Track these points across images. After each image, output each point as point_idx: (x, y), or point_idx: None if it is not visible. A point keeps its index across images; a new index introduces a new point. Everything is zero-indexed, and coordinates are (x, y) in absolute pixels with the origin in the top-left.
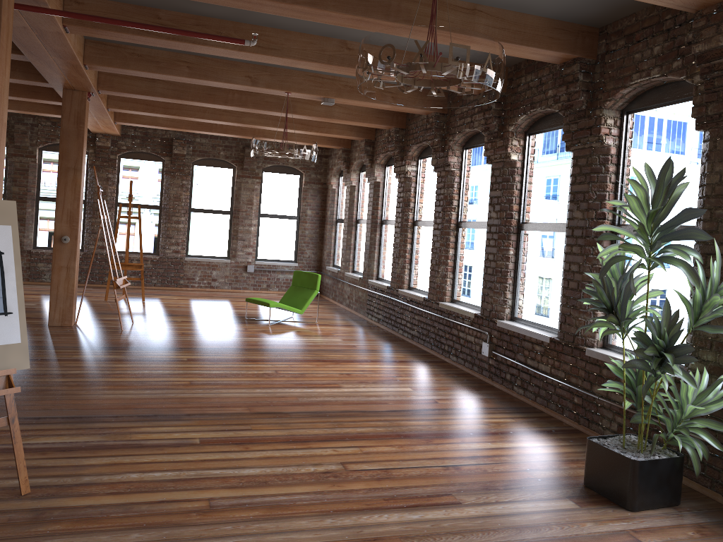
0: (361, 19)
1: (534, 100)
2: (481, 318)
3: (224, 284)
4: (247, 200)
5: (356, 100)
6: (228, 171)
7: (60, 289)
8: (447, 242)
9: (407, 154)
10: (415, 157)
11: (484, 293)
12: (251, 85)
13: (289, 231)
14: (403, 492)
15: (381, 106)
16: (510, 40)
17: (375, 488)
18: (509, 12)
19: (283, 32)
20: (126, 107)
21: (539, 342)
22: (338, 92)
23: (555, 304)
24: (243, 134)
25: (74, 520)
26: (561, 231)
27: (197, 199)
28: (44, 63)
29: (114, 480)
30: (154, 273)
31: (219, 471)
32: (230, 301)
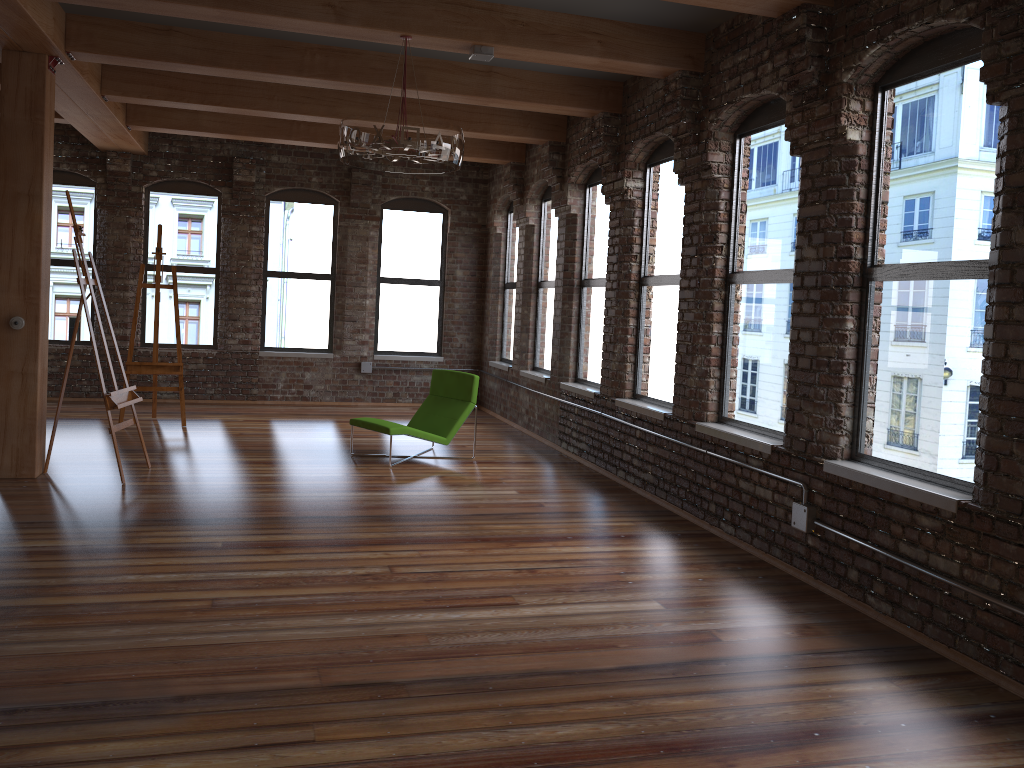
0: None
1: (904, 9)
2: (786, 455)
3: (325, 394)
4: (358, 255)
5: (535, 49)
6: (326, 209)
7: (11, 413)
8: (708, 311)
9: (627, 158)
10: (640, 164)
11: (793, 406)
12: (335, 21)
13: (427, 304)
14: None
15: (581, 62)
16: None
17: None
18: None
19: None
20: (134, 93)
21: (928, 510)
22: (500, 34)
23: (959, 430)
24: None
25: None
26: (971, 278)
27: (276, 256)
28: None
29: None
30: (211, 378)
31: None
32: (331, 422)
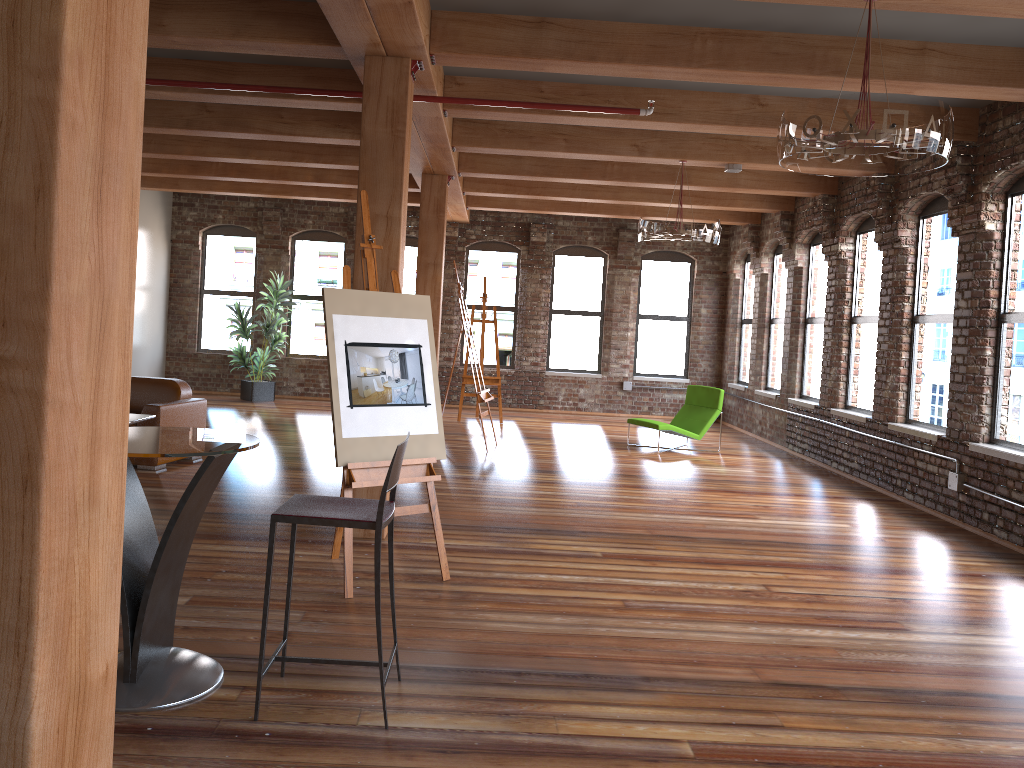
0: (779, 76)
1: (1016, 150)
2: (946, 441)
3: (594, 406)
4: (622, 297)
5: (770, 164)
6: (597, 260)
7: None
8: (898, 343)
9: (840, 228)
10: (851, 232)
11: (951, 407)
12: (638, 155)
13: (676, 336)
14: (838, 615)
15: None
16: (974, 81)
17: (805, 608)
18: (971, 46)
19: (681, 92)
20: (483, 189)
21: None
22: (746, 156)
23: None
24: (619, 213)
25: (497, 602)
26: None
27: (559, 297)
28: (412, 148)
29: (524, 577)
30: (509, 391)
31: (628, 580)
32: (604, 426)
